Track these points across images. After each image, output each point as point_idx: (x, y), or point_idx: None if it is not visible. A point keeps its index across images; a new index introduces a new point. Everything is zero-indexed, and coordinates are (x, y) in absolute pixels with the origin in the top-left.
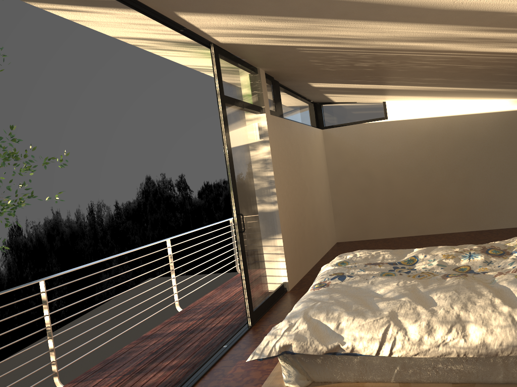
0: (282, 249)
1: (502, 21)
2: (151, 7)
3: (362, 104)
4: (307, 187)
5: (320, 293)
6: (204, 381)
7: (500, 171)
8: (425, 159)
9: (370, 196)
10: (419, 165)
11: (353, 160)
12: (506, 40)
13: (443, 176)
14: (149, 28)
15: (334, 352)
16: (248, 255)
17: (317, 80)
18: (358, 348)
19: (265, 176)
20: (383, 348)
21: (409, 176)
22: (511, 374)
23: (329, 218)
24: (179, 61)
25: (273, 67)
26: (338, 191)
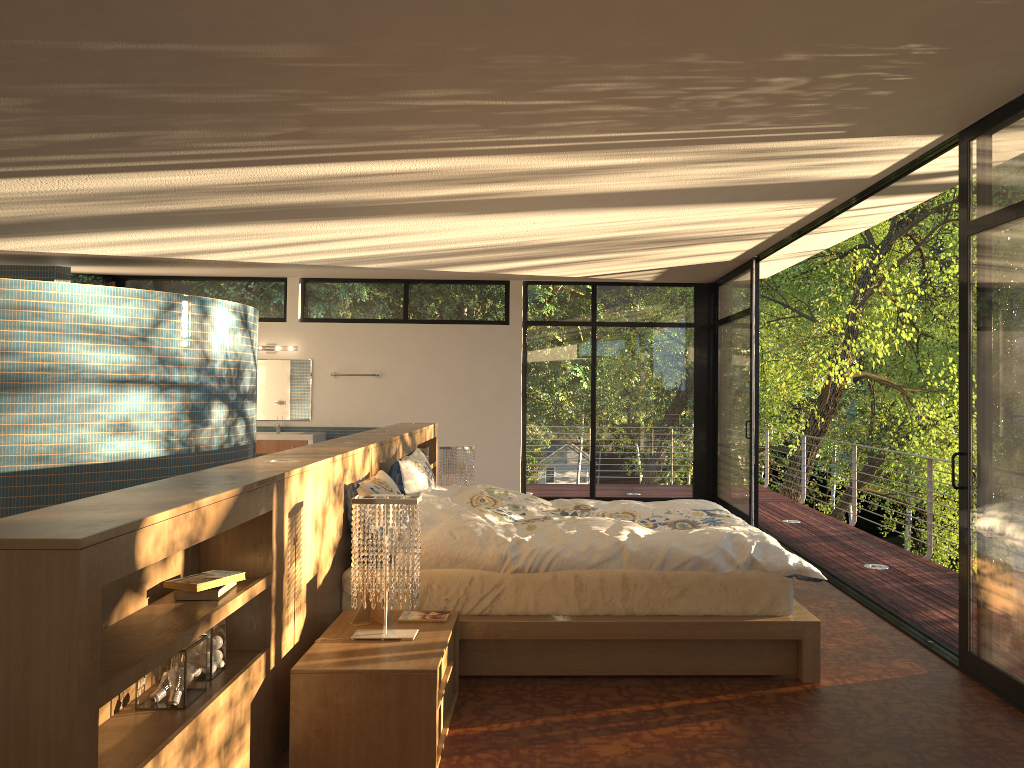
0: None
1: (481, 206)
2: (877, 180)
3: None
4: None
5: (709, 506)
6: (869, 614)
7: None
8: None
9: None
10: None
11: None
12: (445, 183)
13: None
14: None
15: None
16: (976, 543)
17: None
18: None
19: None
20: None
21: None
22: None
23: None
24: None
25: None
26: None
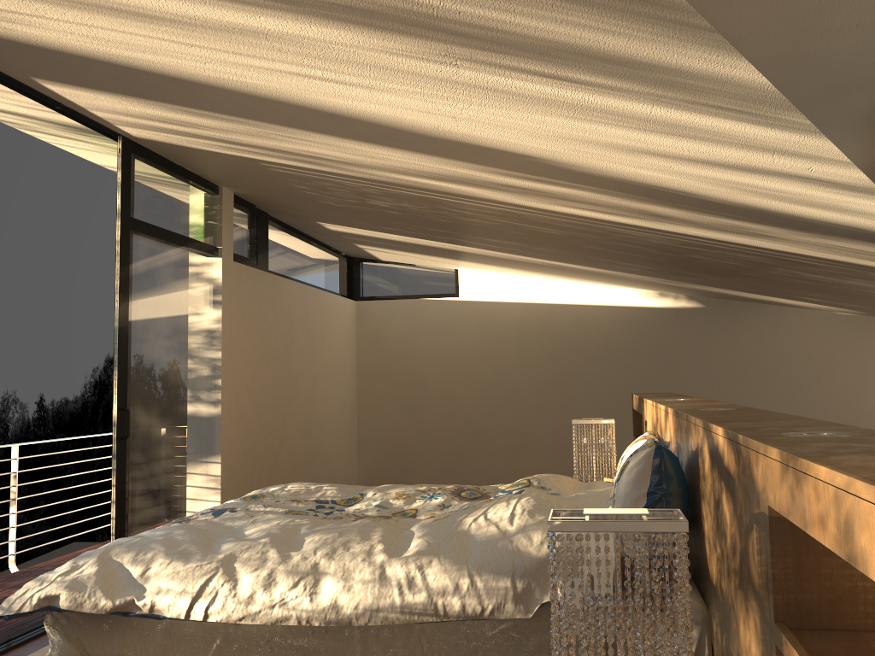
0: (219, 481)
1: (526, 166)
2: None
3: (424, 269)
4: (300, 388)
5: (163, 529)
6: None
7: (616, 396)
8: (509, 366)
9: (419, 417)
10: (500, 374)
11: (399, 356)
12: (554, 195)
13: (533, 395)
14: (4, 96)
15: (126, 612)
16: (133, 479)
17: (329, 220)
18: (160, 607)
19: (203, 357)
20: (195, 608)
21: (482, 390)
22: (370, 654)
23: (347, 447)
24: (86, 156)
25: (244, 188)
26: (369, 404)
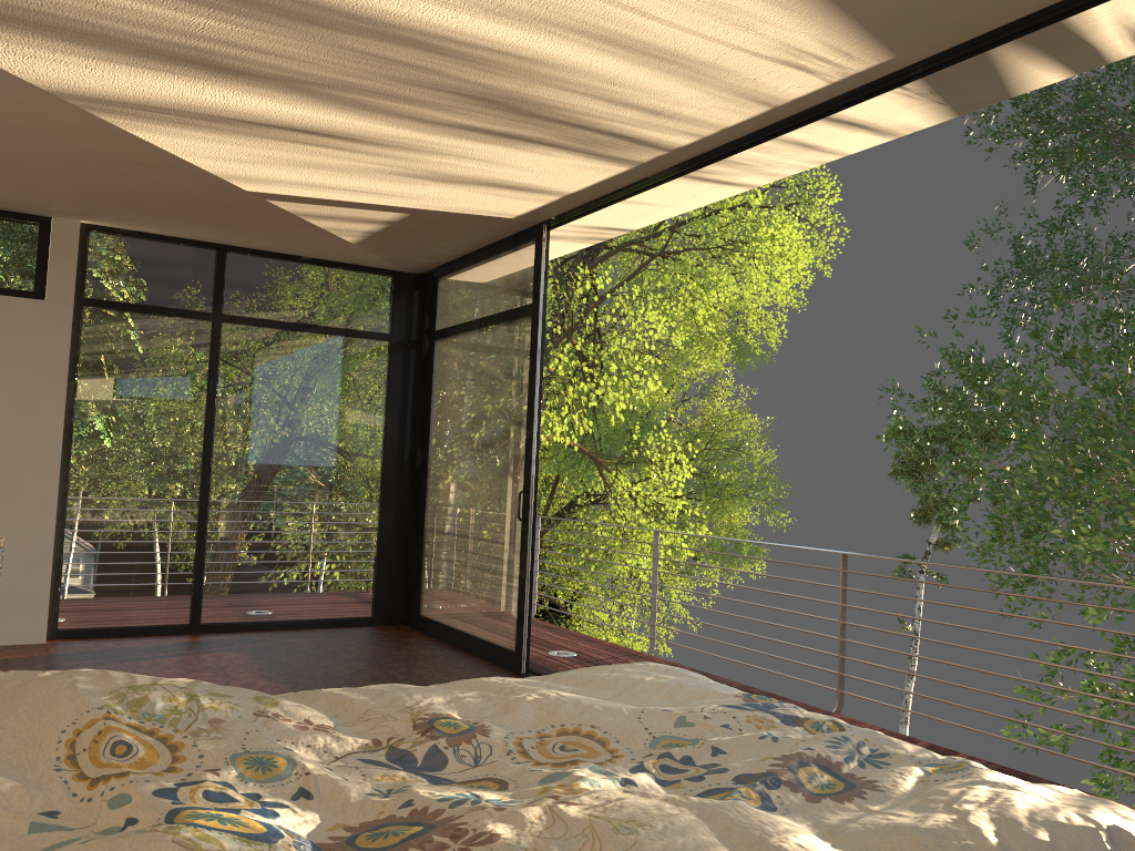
0: None
1: None
2: (1024, 14)
3: None
4: None
5: (708, 685)
6: None
7: None
8: None
9: None
10: None
11: None
12: None
13: None
14: None
15: None
16: None
17: None
18: None
19: None
20: None
21: None
22: None
23: None
24: None
25: None
26: None
